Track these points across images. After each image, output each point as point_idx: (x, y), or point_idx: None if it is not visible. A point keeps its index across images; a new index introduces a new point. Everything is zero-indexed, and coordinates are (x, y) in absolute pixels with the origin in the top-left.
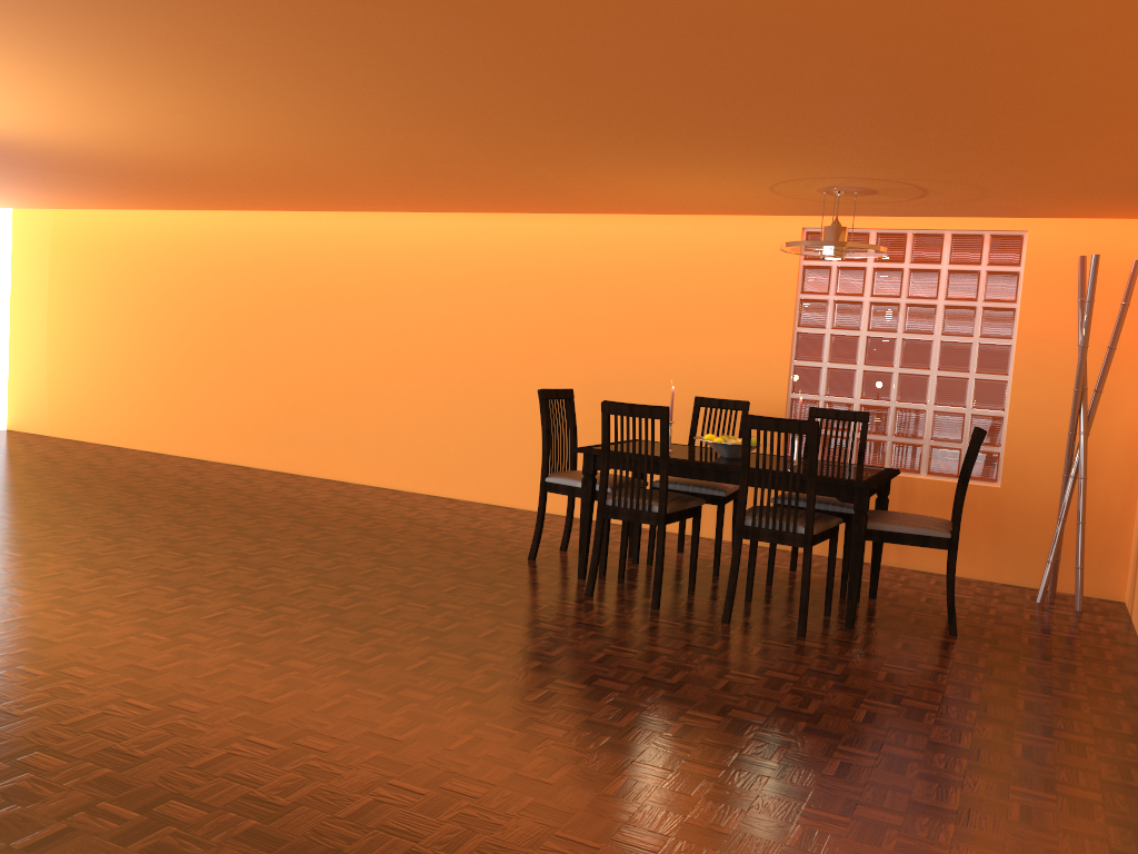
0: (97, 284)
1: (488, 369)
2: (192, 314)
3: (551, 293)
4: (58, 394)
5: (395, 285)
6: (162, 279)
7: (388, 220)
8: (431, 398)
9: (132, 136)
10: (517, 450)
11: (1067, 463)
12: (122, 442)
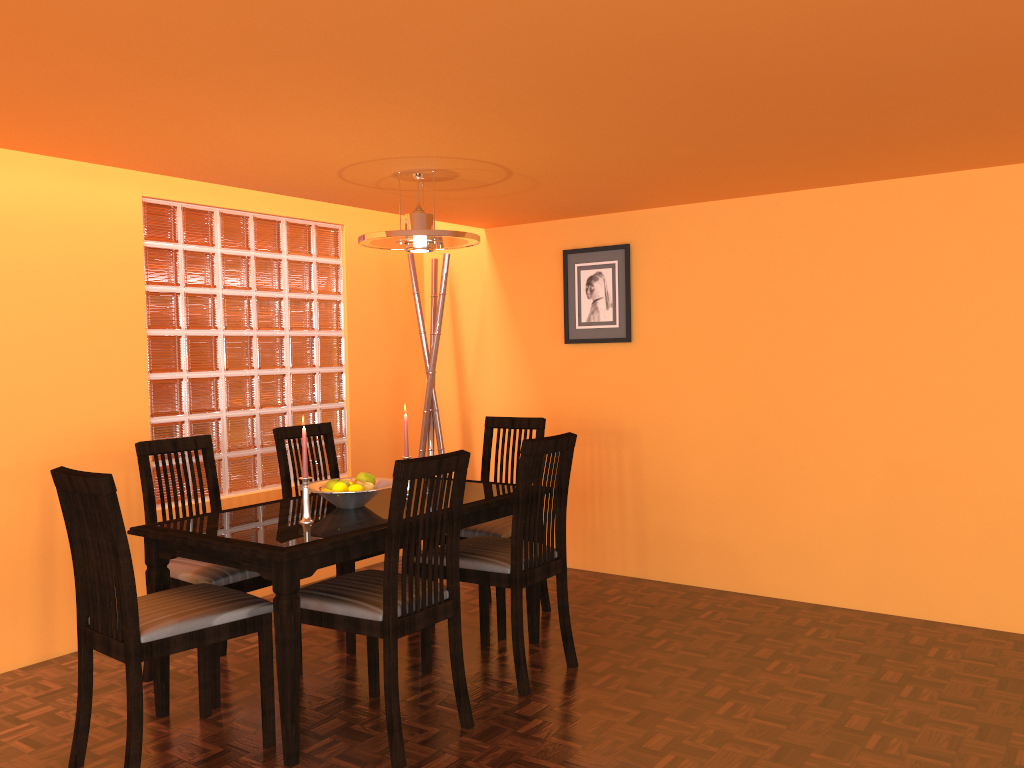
0: None
1: None
2: None
3: None
4: None
5: None
6: None
7: None
8: None
9: None
10: None
11: (425, 439)
12: None
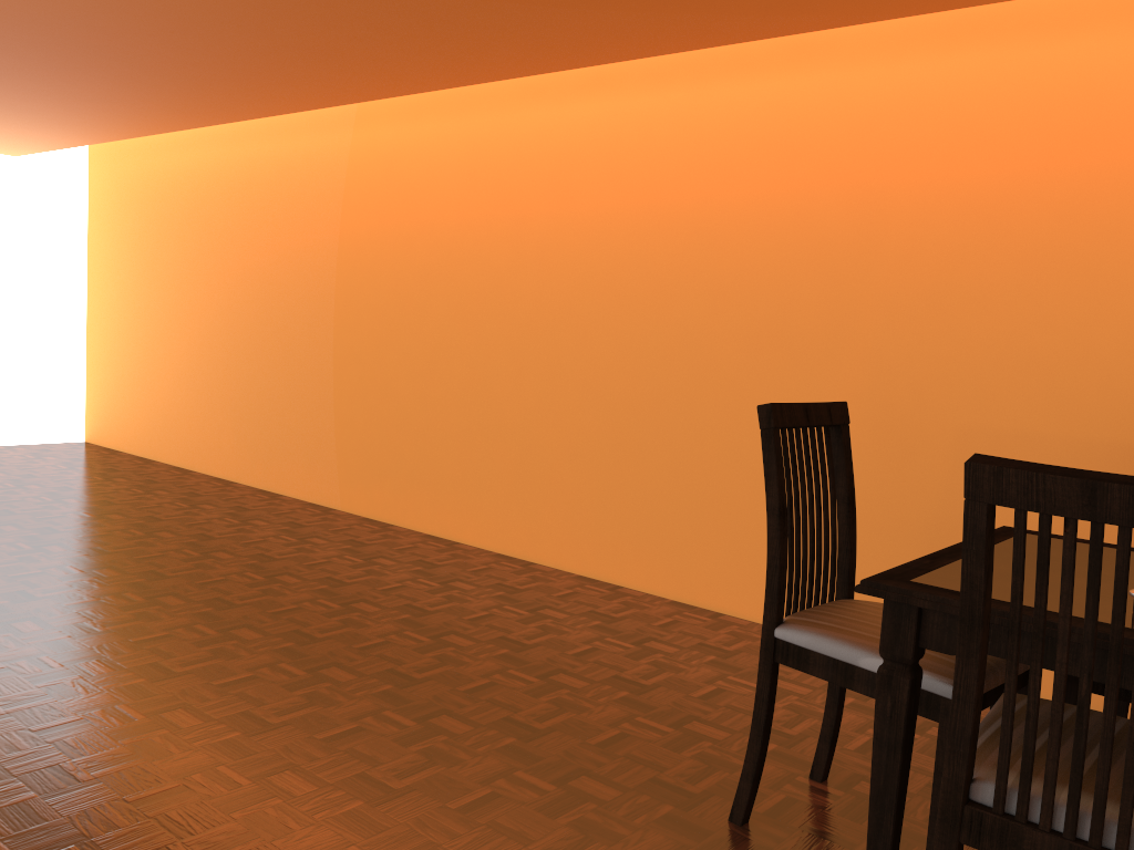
0: (167, 248)
1: (680, 360)
2: (267, 283)
3: (799, 212)
4: (131, 397)
5: (530, 220)
6: (235, 236)
7: (520, 112)
8: (585, 411)
9: None
10: (730, 509)
11: None
12: (194, 463)
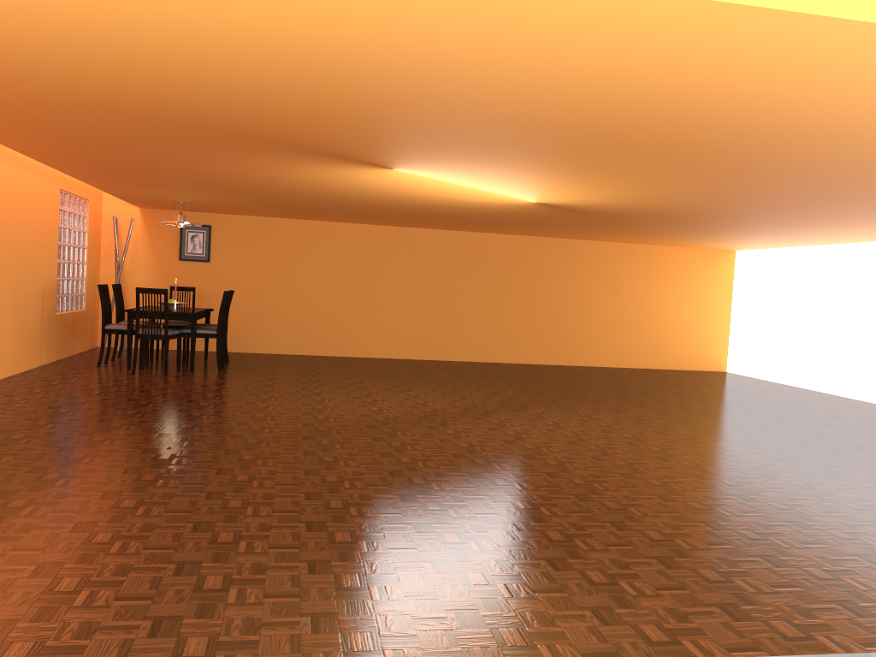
0: None
1: None
2: None
3: (3, 217)
4: None
5: None
6: None
7: None
8: None
9: (309, 180)
10: None
11: None
12: None
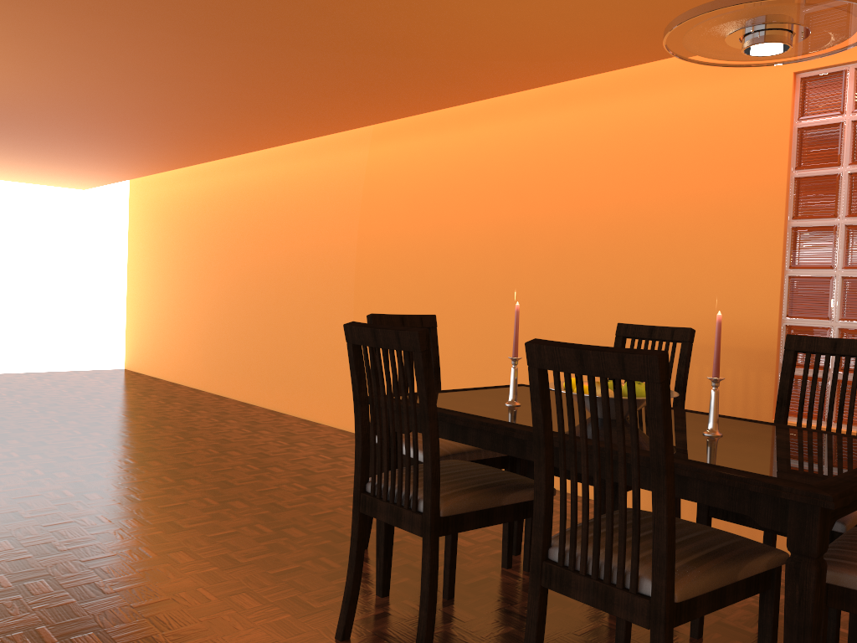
0: (169, 244)
1: (432, 302)
2: (221, 263)
3: (490, 209)
4: (149, 339)
5: (355, 218)
6: (204, 235)
7: (350, 153)
8: None
9: None
10: None
11: None
12: (182, 380)
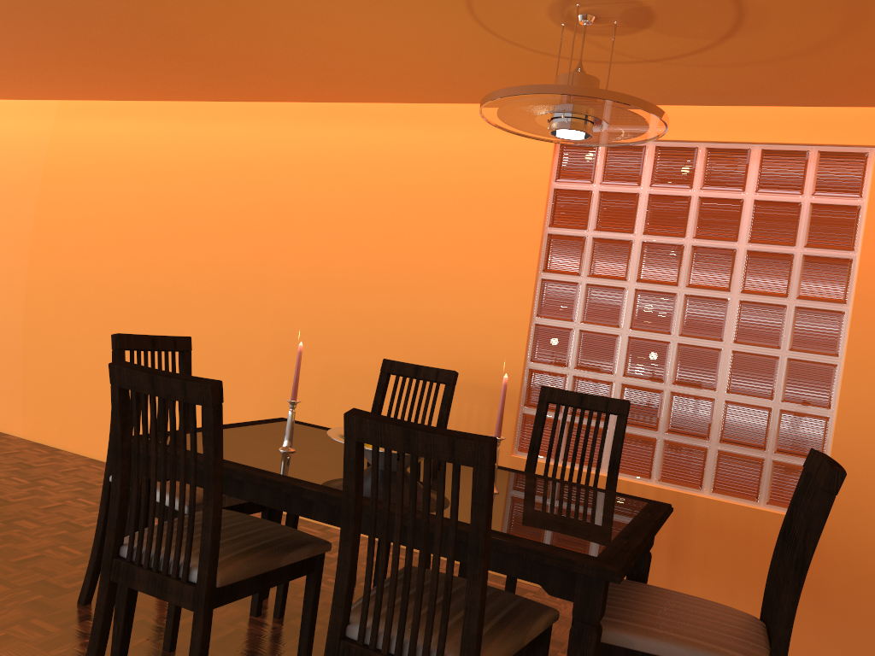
0: None
1: (167, 307)
2: None
3: (244, 215)
4: None
5: (75, 199)
6: None
7: (74, 122)
8: (103, 339)
9: None
10: None
11: None
12: None
